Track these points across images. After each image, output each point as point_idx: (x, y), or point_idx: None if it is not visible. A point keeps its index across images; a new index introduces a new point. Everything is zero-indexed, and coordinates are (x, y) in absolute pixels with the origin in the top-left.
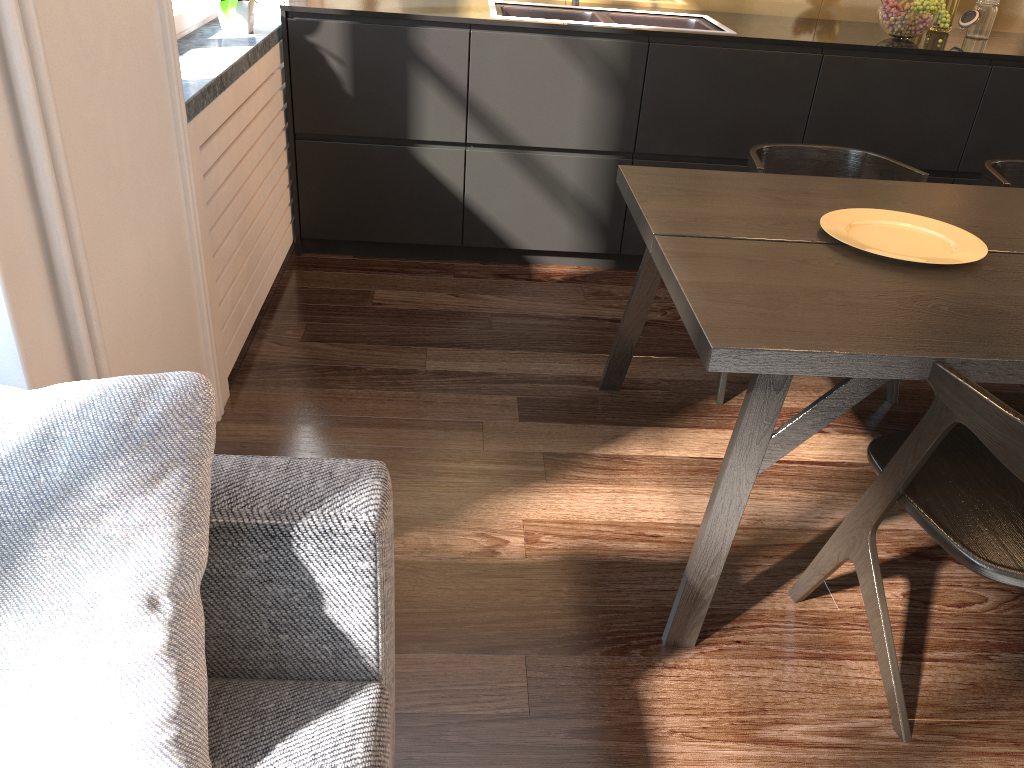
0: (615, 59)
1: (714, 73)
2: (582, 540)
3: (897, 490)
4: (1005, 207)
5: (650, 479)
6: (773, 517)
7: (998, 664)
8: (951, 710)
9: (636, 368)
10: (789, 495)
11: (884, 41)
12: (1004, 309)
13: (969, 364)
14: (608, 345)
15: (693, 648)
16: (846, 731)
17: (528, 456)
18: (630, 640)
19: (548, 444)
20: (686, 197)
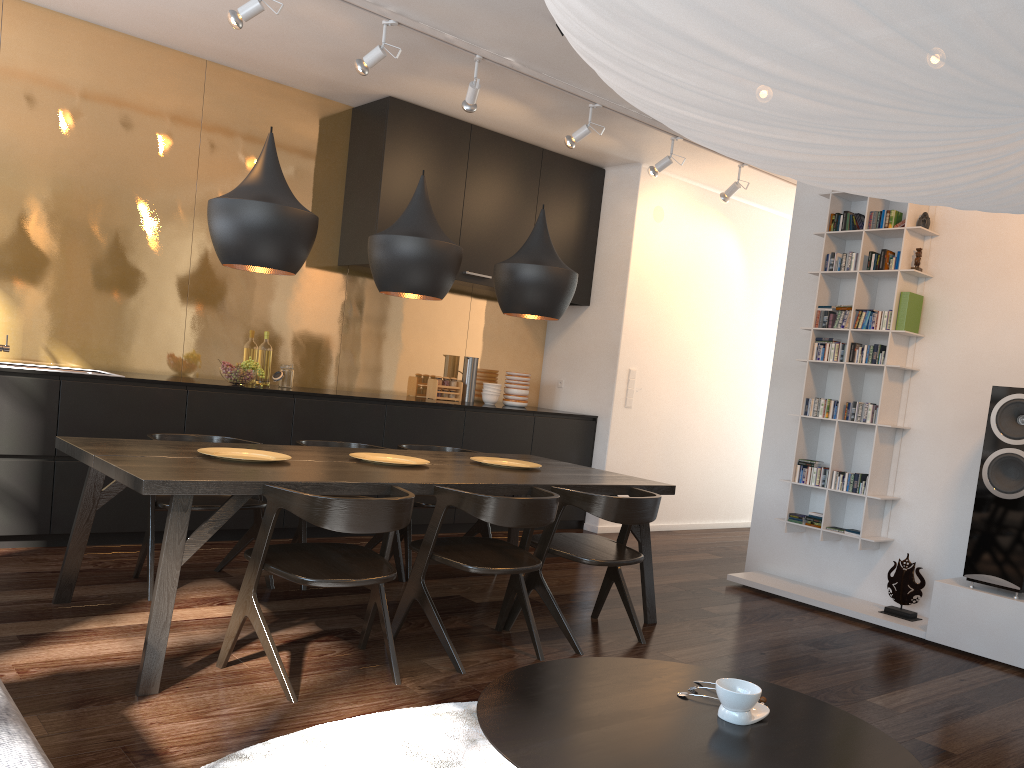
0: (34, 390)
1: (113, 400)
2: (63, 666)
3: (261, 559)
4: (304, 450)
5: (108, 636)
6: (200, 640)
7: (343, 670)
8: (319, 688)
9: (81, 591)
10: (209, 631)
11: (227, 384)
12: (299, 472)
13: (281, 484)
14: (54, 583)
15: (158, 693)
16: (260, 704)
17: (5, 638)
18: (113, 697)
19: (20, 631)
20: (110, 445)
